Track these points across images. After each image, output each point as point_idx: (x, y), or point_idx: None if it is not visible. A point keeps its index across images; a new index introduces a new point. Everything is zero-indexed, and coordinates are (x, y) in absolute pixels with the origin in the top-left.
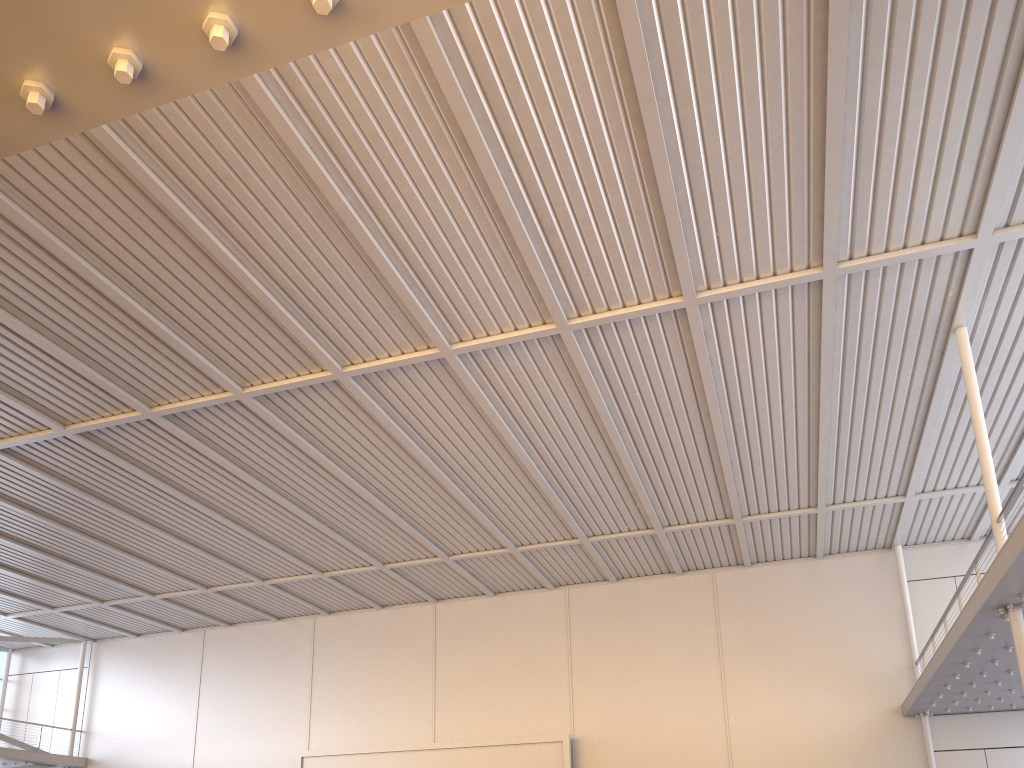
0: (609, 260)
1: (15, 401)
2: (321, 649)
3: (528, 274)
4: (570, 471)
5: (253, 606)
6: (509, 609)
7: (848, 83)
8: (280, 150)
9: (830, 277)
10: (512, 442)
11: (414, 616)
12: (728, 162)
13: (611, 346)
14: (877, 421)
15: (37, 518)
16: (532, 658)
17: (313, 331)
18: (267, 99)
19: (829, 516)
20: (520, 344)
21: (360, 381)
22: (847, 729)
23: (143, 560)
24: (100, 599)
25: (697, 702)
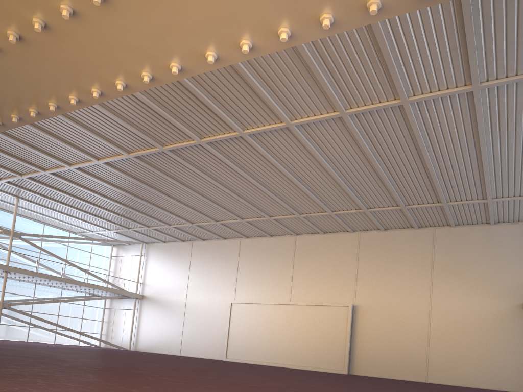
0: (362, 83)
1: (108, 143)
2: (242, 254)
3: (324, 90)
4: (355, 178)
5: (213, 232)
6: (330, 241)
7: (473, 1)
8: None
9: (476, 90)
10: (324, 164)
11: (285, 241)
12: (416, 38)
13: (368, 121)
14: (515, 158)
15: (120, 191)
16: (339, 265)
17: (229, 115)
18: None
19: (495, 204)
20: (324, 120)
21: (251, 136)
22: (492, 313)
23: (164, 210)
24: (147, 226)
25: (417, 293)
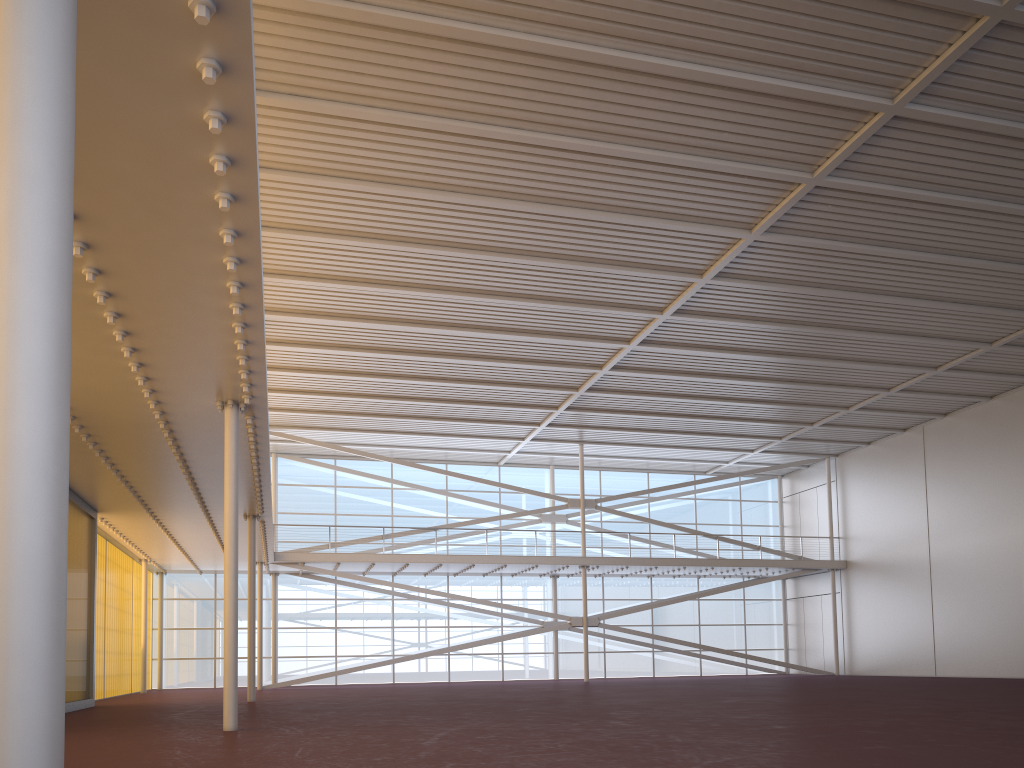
0: None
1: (618, 310)
2: None
3: None
4: None
5: (951, 393)
6: None
7: None
8: (606, 65)
9: None
10: None
11: None
12: None
13: None
14: None
15: (704, 379)
16: None
17: (758, 162)
18: (561, 48)
19: None
20: (971, 54)
21: (840, 175)
22: None
23: (810, 384)
24: (808, 423)
25: None
